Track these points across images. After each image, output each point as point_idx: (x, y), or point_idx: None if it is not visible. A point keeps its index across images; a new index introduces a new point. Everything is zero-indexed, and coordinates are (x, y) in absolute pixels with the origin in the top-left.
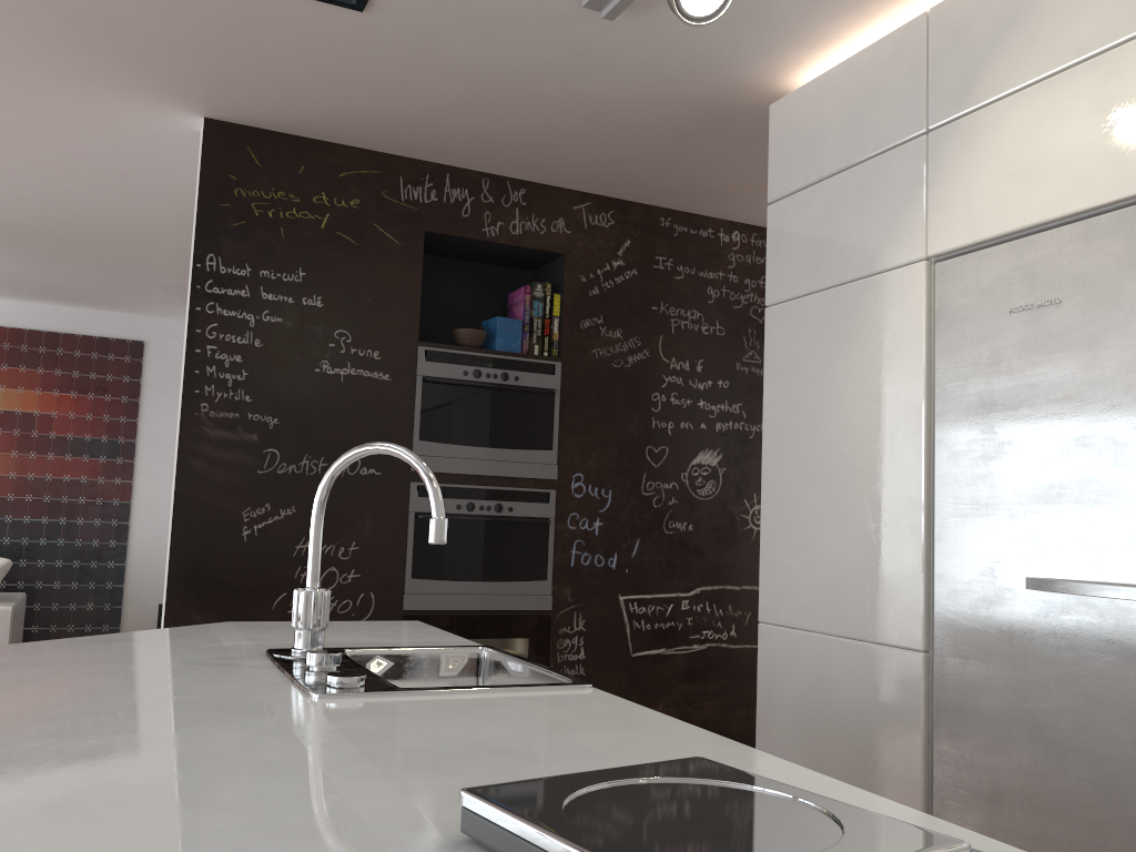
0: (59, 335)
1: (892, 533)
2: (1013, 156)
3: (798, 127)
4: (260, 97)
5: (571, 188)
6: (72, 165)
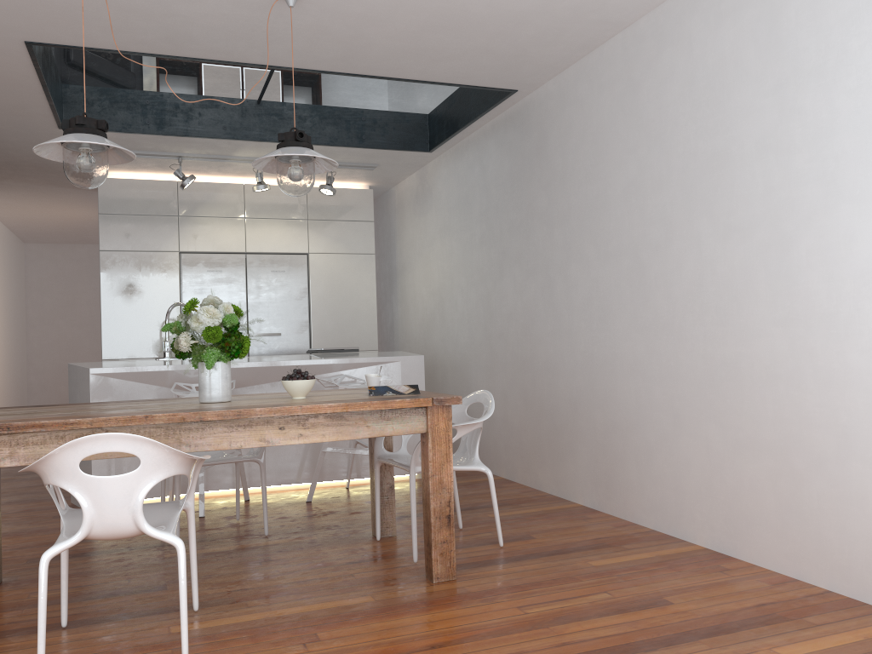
0: None
1: None
2: (209, 233)
3: (116, 192)
4: None
5: None
6: None
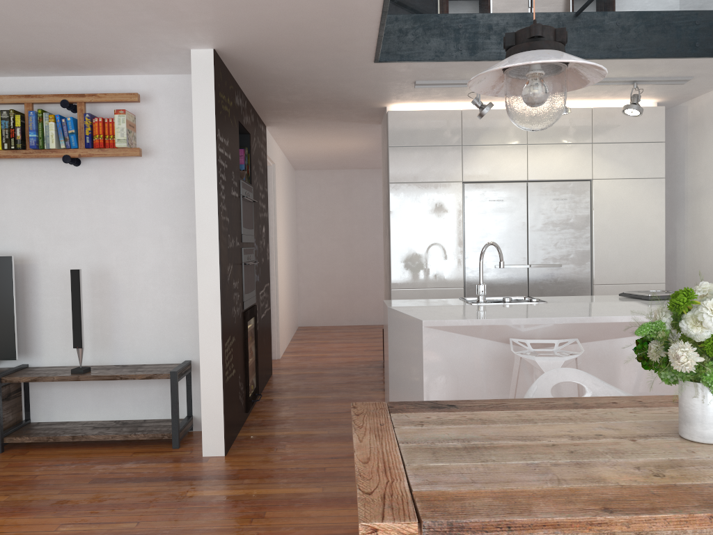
0: None
1: (451, 257)
2: (491, 161)
3: (404, 124)
4: (262, 55)
5: (251, 102)
6: (48, 25)
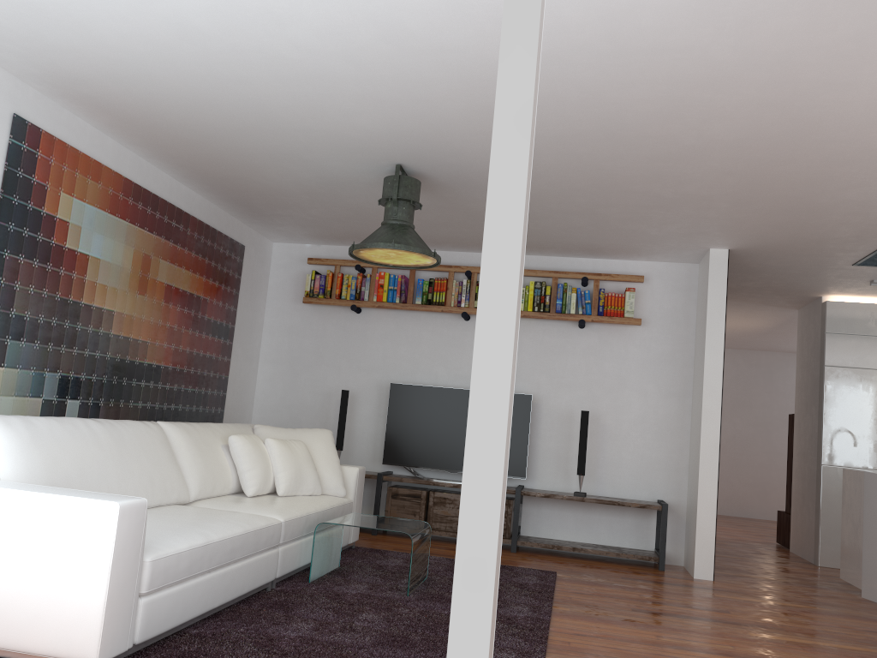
0: (216, 232)
1: None
2: None
3: (842, 313)
4: (761, 255)
5: None
6: (627, 230)
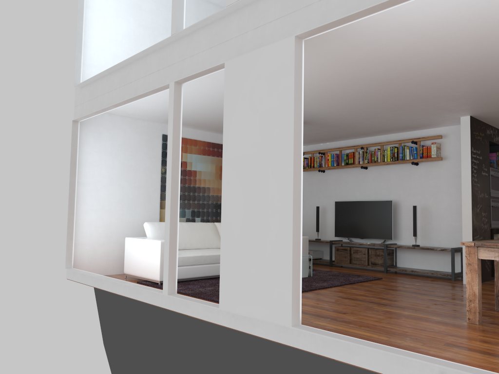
0: None
1: None
2: None
3: None
4: (493, 114)
5: None
6: (406, 118)
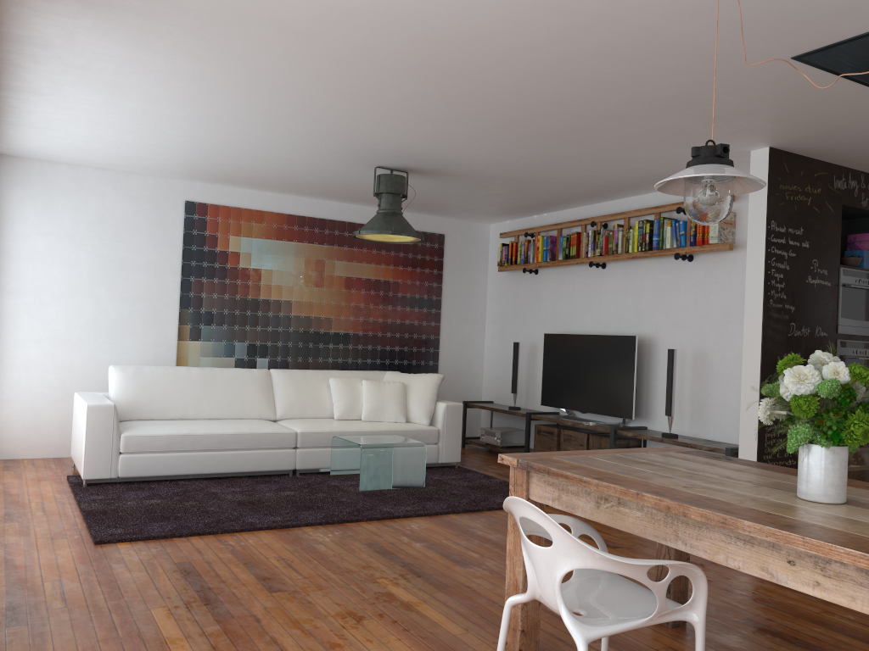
0: None
1: None
2: None
3: None
4: (823, 142)
5: None
6: (631, 158)
